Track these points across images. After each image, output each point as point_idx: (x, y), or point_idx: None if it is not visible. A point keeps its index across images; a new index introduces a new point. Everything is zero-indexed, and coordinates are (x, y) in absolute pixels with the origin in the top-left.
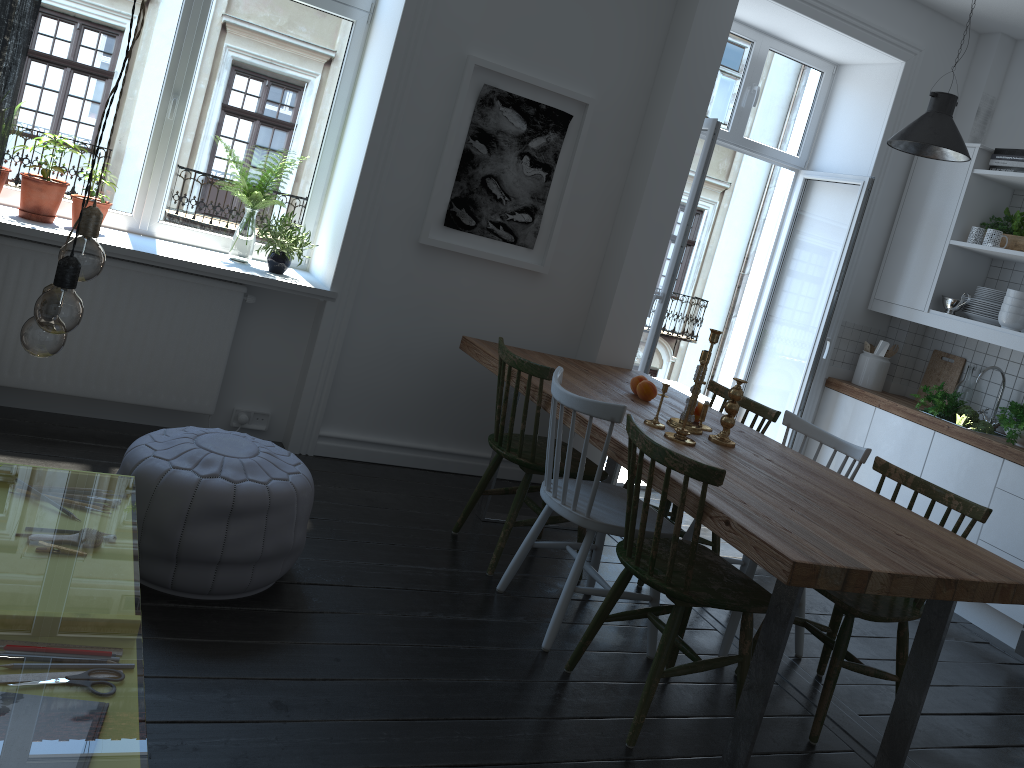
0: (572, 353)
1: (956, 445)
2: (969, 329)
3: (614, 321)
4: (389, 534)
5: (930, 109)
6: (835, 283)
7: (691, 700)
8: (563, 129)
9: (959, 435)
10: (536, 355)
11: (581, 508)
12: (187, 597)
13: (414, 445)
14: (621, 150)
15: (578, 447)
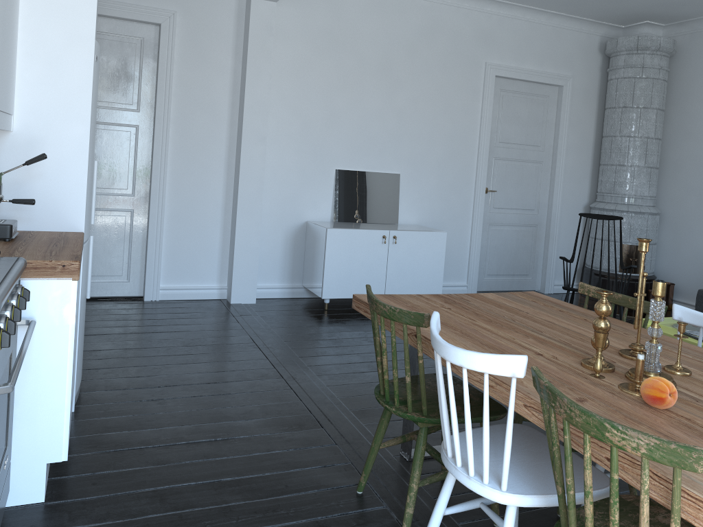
0: None
1: None
2: None
3: None
4: None
5: None
6: None
7: None
8: None
9: None
10: None
11: None
12: None
13: None
14: None
15: None
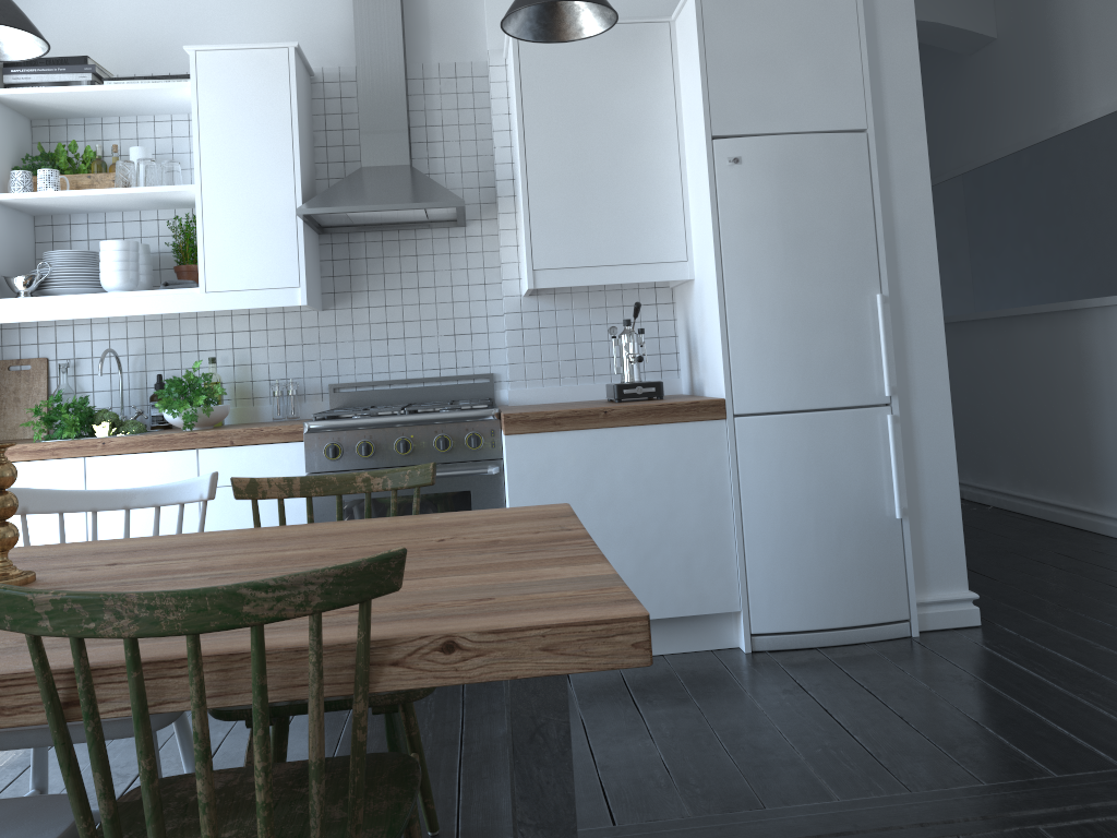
0: None
1: (125, 462)
2: (70, 308)
3: None
4: None
5: None
6: None
7: None
8: None
9: (125, 447)
10: None
11: None
12: None
13: None
14: None
15: None
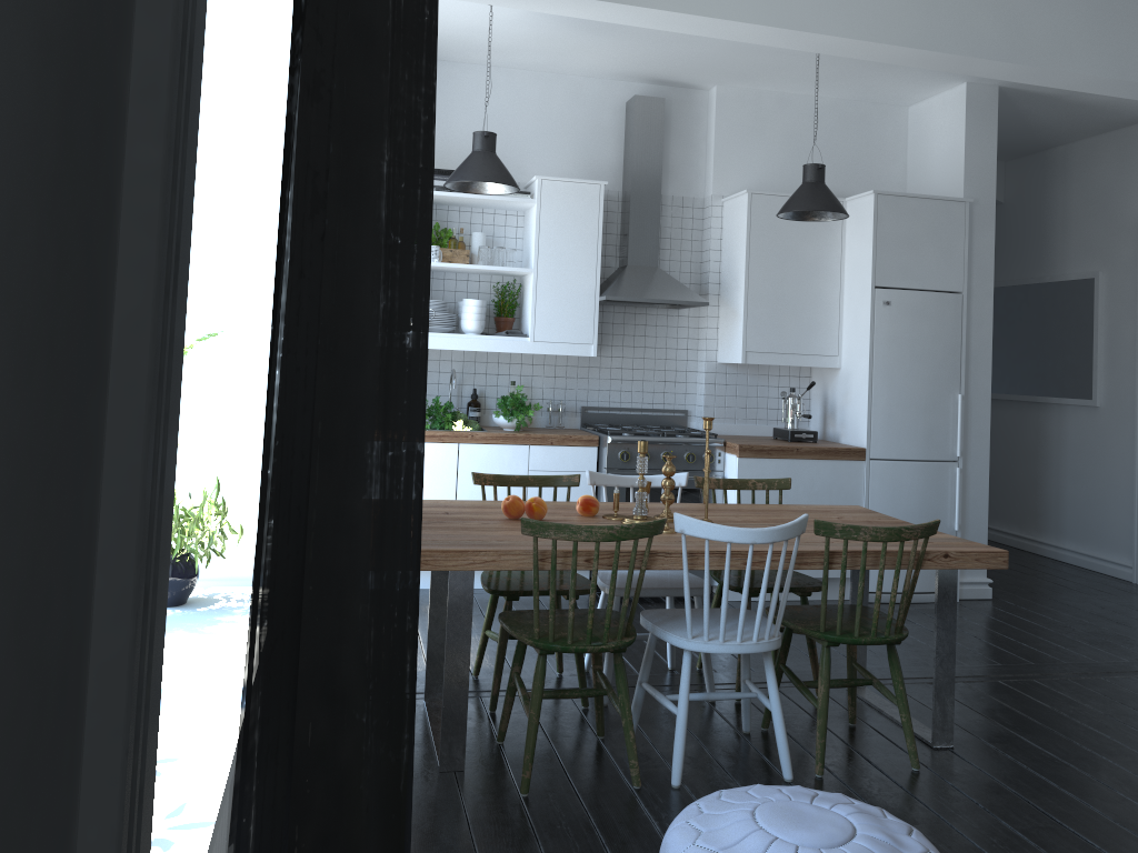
0: None
1: (484, 449)
2: (446, 342)
3: None
4: (570, 843)
5: (485, 148)
6: None
7: (807, 729)
8: None
9: (485, 439)
10: None
11: (753, 635)
12: None
13: None
14: None
15: None
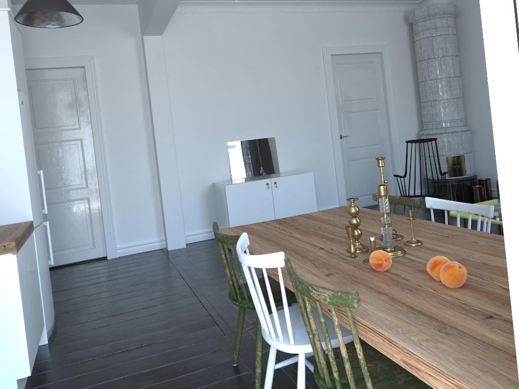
0: None
1: None
2: None
3: None
4: None
5: None
6: None
7: None
8: None
9: None
10: None
11: None
12: None
13: None
14: None
15: None
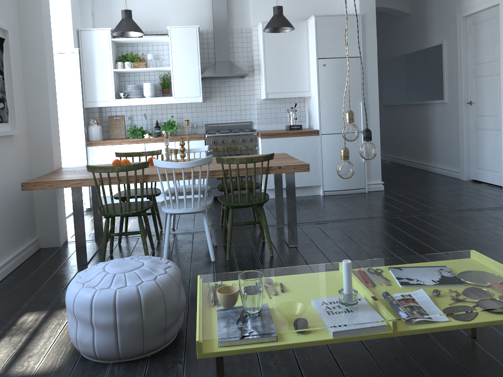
0: (31, 173)
1: (155, 144)
2: (137, 102)
3: (54, 146)
4: None
5: (126, 17)
6: (81, 99)
7: (242, 243)
8: (2, 47)
9: (155, 140)
10: (52, 176)
11: (196, 205)
12: (177, 335)
13: (2, 264)
14: (19, 54)
15: (59, 216)
